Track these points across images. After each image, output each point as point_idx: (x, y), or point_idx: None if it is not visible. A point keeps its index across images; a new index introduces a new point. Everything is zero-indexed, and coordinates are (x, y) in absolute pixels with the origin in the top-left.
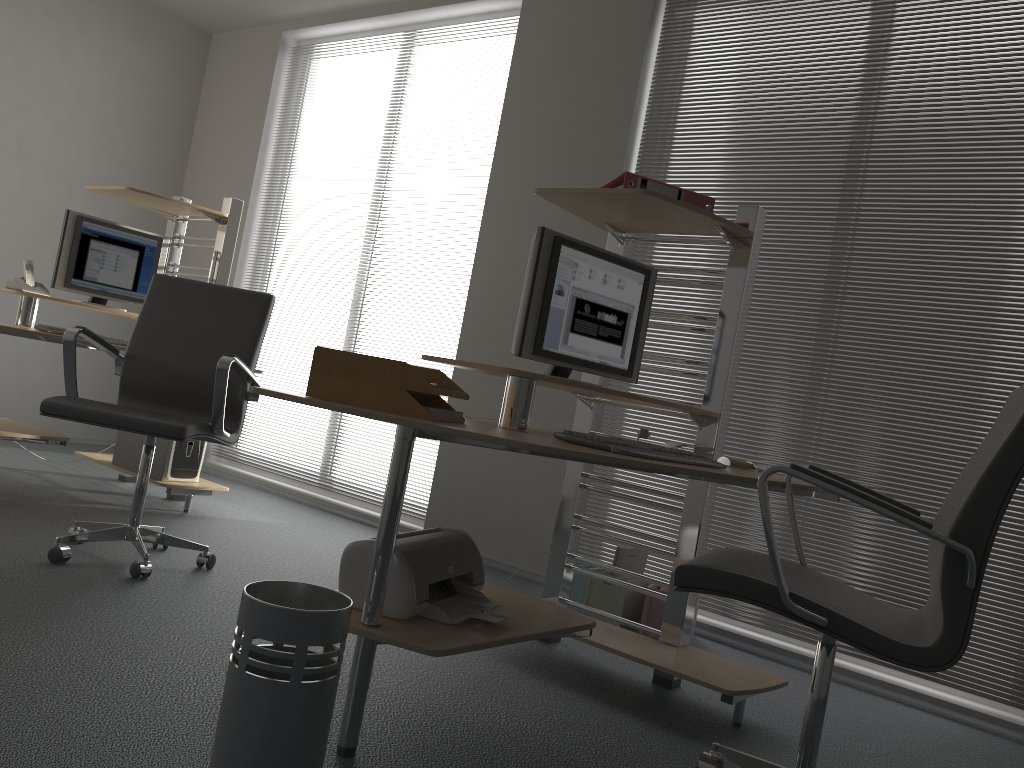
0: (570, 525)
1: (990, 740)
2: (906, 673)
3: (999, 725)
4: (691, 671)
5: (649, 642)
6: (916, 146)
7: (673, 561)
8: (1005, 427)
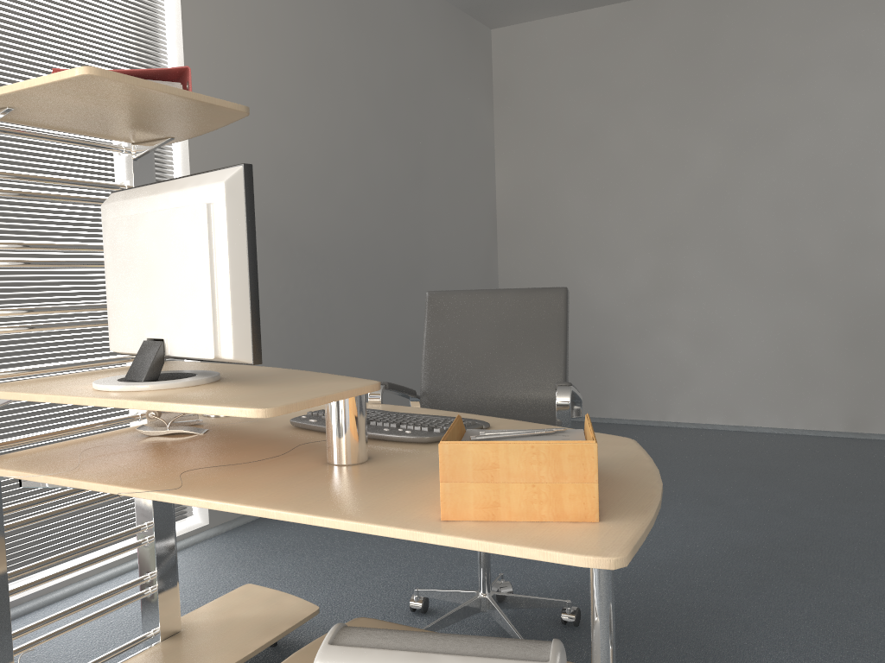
0: (7, 596)
1: (209, 548)
2: (112, 545)
3: (189, 537)
4: (277, 623)
5: (178, 645)
6: (3, 3)
7: (156, 547)
8: (520, 322)
